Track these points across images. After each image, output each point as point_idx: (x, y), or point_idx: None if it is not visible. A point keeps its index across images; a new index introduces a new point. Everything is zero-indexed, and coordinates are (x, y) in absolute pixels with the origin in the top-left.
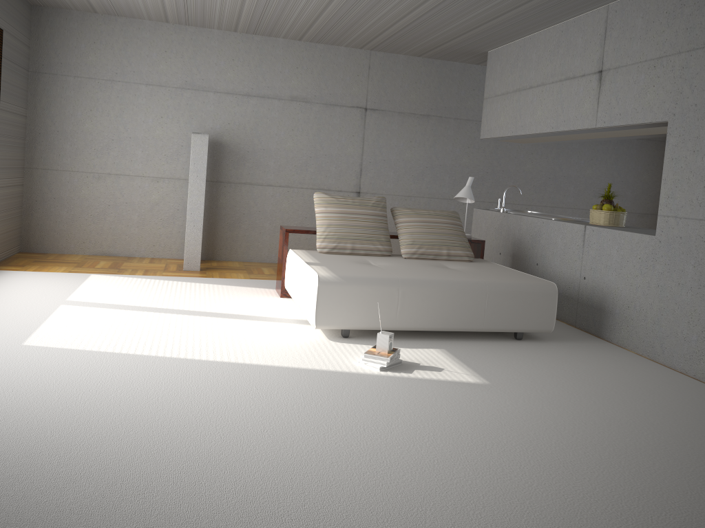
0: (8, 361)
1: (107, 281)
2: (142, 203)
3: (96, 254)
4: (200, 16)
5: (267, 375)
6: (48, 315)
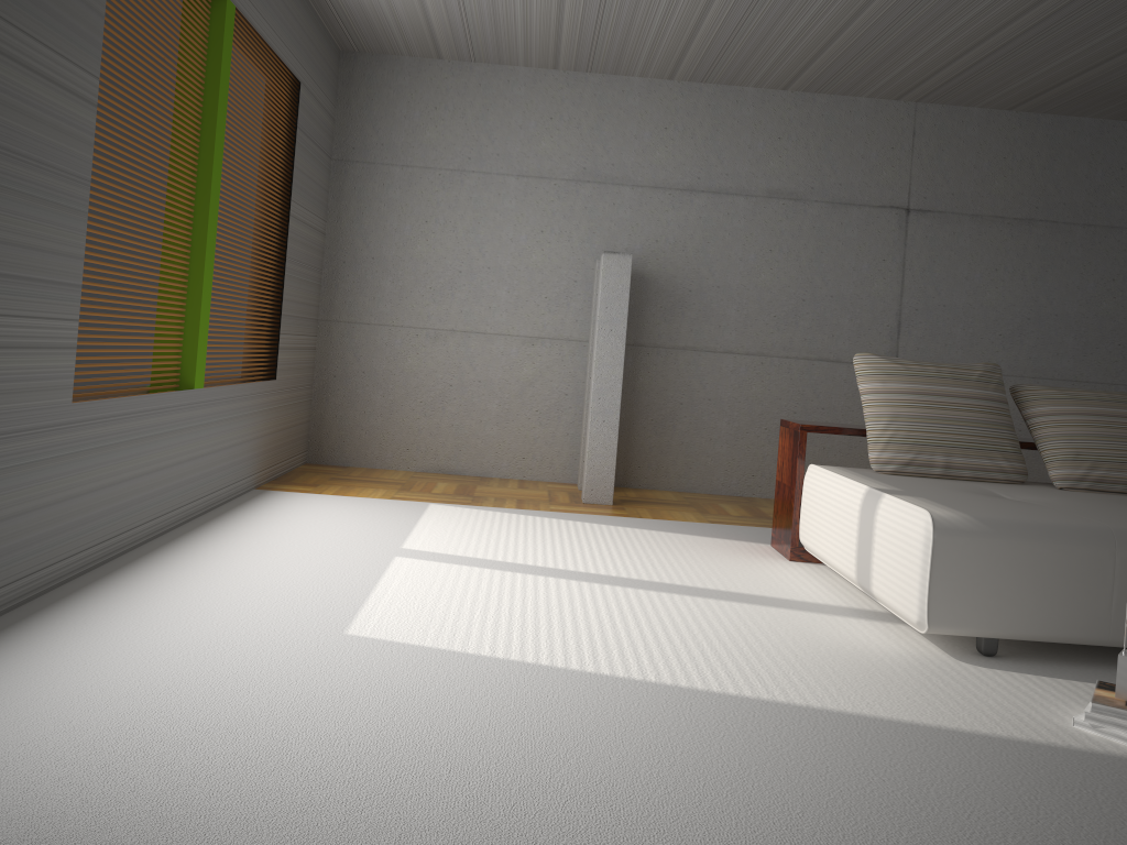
0: (326, 669)
1: (459, 517)
2: (506, 383)
3: (426, 471)
4: (617, 50)
5: (880, 741)
6: (377, 575)
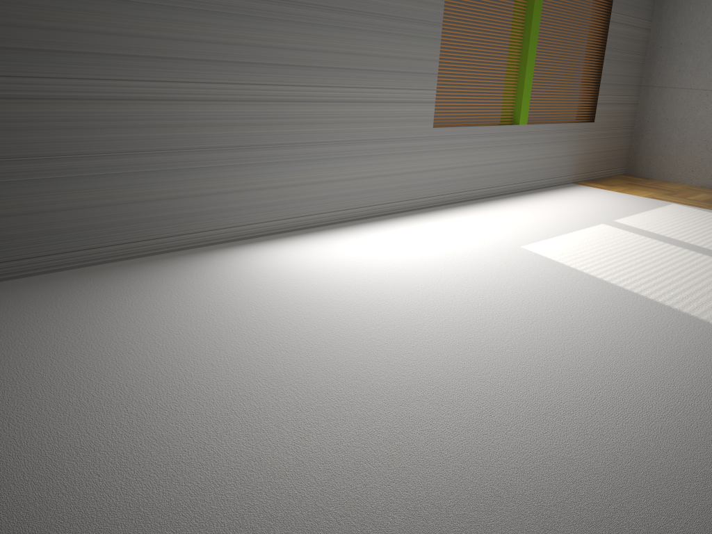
0: (491, 256)
1: (681, 212)
2: None
3: (703, 186)
4: None
5: None
6: (577, 229)
